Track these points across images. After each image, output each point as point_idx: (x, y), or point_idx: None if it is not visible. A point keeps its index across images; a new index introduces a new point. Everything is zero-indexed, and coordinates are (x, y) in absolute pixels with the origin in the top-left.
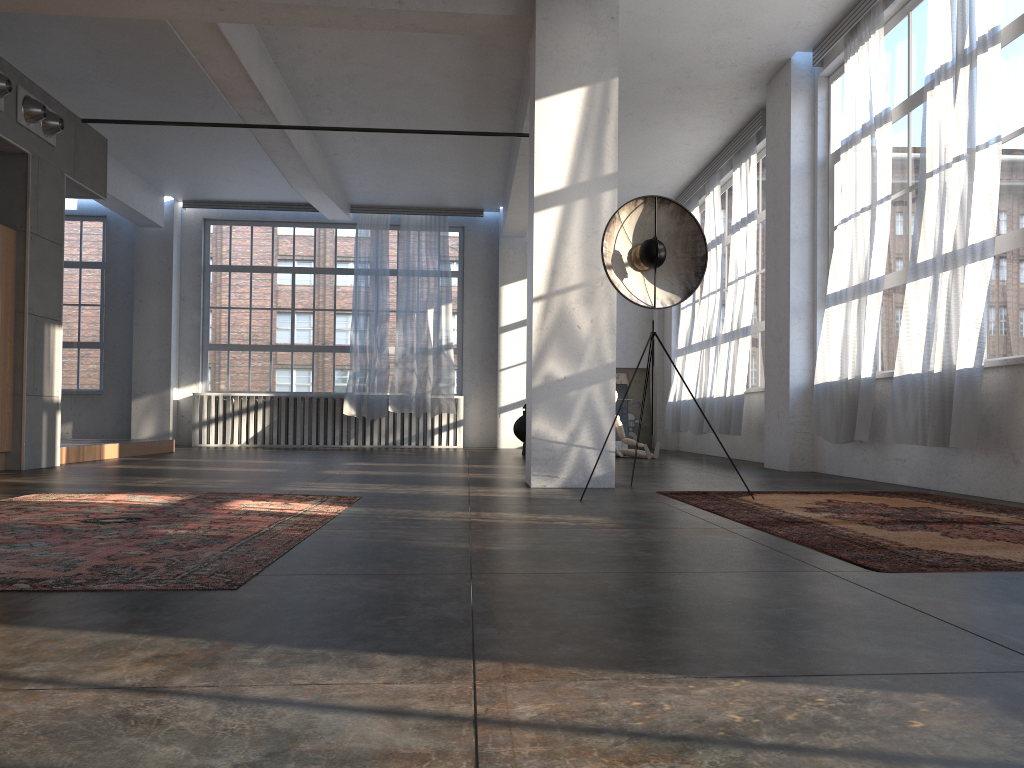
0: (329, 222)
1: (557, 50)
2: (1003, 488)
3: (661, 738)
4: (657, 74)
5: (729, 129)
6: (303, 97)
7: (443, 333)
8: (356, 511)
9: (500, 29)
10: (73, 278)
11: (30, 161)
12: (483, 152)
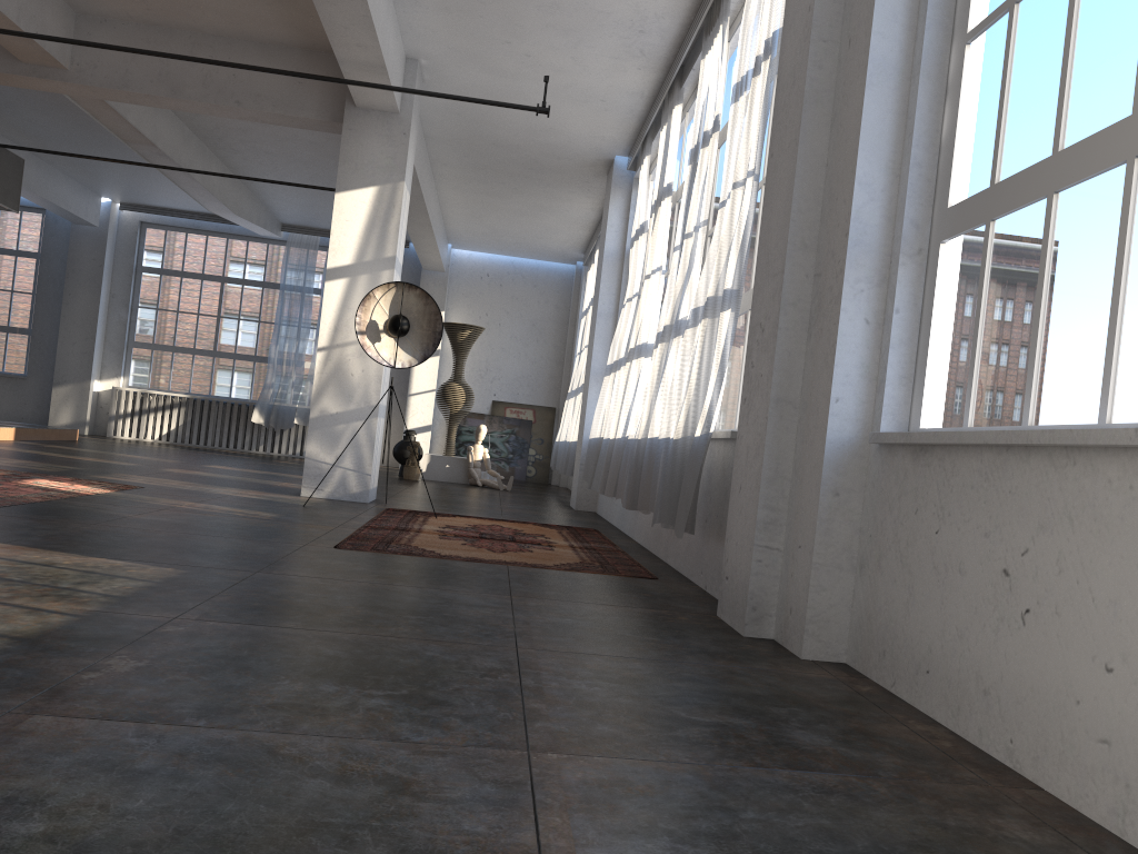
0: (261, 237)
1: (357, 155)
2: (634, 530)
3: (21, 561)
4: (508, 157)
5: (597, 203)
6: (207, 138)
7: None
8: (113, 494)
9: (324, 128)
10: (8, 265)
11: None
12: None
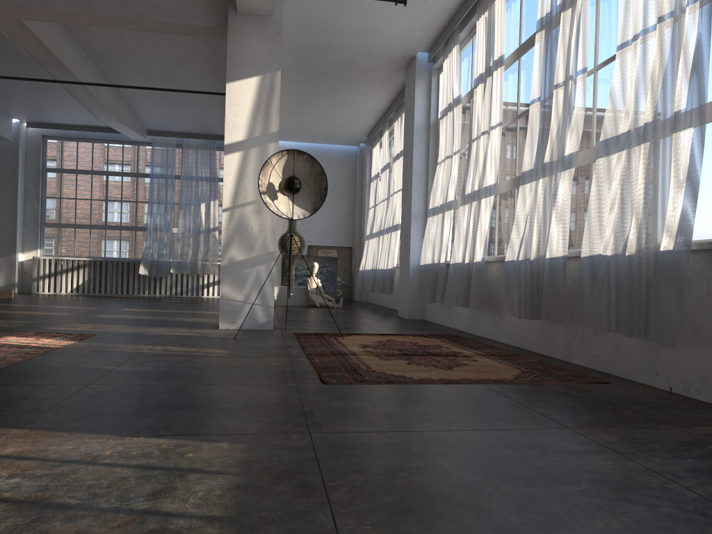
0: (133, 141)
1: (241, 51)
2: (496, 333)
3: (56, 461)
4: (333, 60)
5: (390, 95)
6: (98, 61)
7: (211, 220)
8: (78, 344)
9: (209, 34)
10: None
11: None
12: None
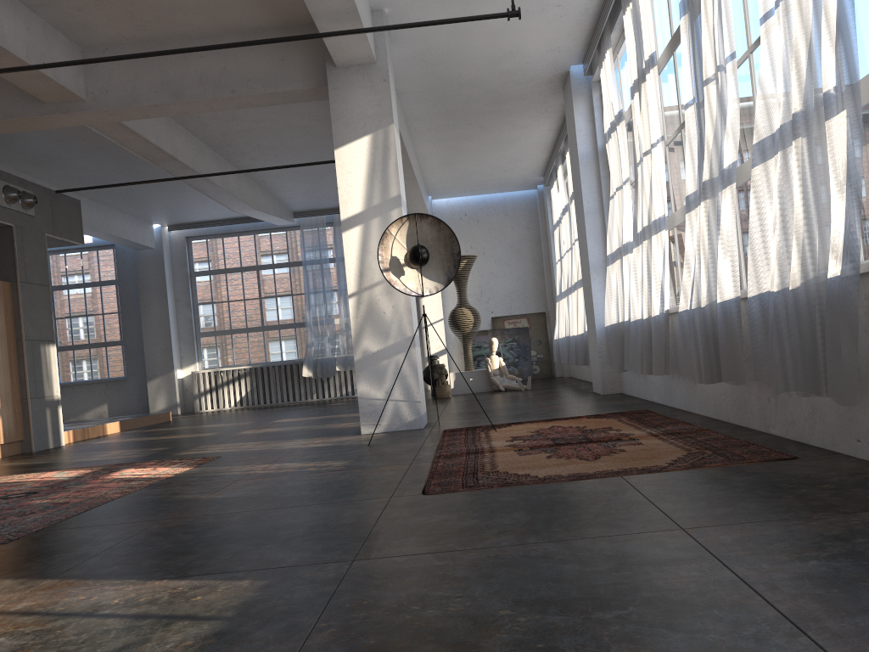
0: (280, 227)
1: (346, 110)
2: (692, 403)
3: (56, 615)
4: (473, 95)
5: (554, 123)
6: (218, 147)
7: None
8: (192, 471)
9: (312, 97)
10: (95, 294)
11: (14, 231)
12: None
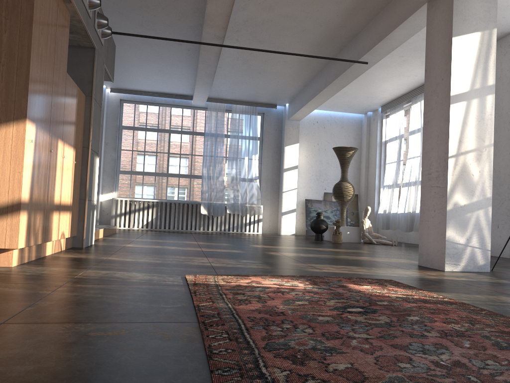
0: (191, 106)
1: (464, 9)
2: None
3: None
4: None
5: None
6: (227, 31)
7: (253, 170)
8: (453, 296)
9: None
10: None
11: (96, 53)
12: (303, 72)
